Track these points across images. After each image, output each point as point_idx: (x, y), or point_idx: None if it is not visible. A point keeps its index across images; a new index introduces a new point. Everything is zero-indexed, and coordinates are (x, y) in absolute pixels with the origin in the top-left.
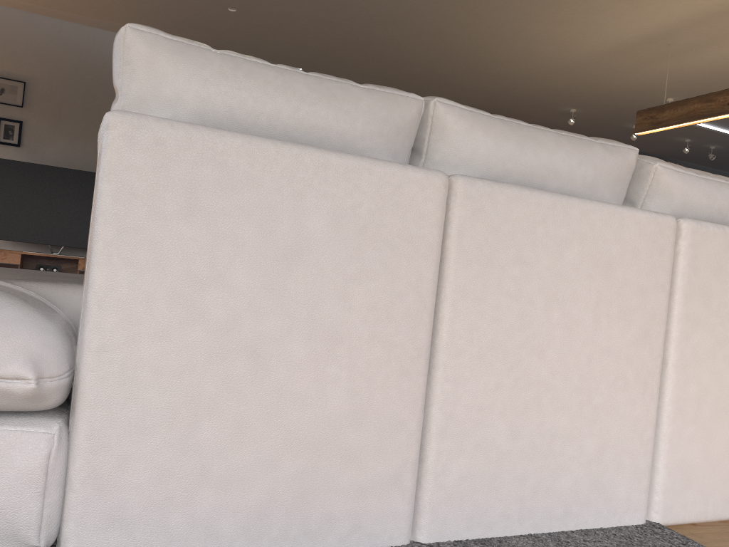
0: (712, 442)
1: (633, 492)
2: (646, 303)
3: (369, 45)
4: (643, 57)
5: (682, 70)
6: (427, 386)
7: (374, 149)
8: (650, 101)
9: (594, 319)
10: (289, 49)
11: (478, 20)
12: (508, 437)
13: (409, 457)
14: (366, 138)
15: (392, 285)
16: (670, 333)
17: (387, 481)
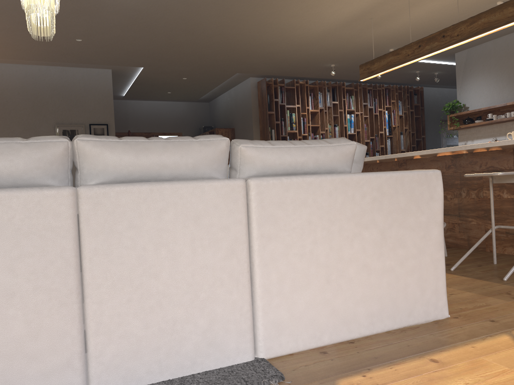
0: (295, 305)
1: (240, 343)
2: (229, 234)
3: (179, 47)
4: (359, 28)
5: (388, 31)
6: (84, 308)
7: (36, 177)
8: (379, 52)
9: (192, 250)
10: (128, 57)
11: (240, 22)
12: (142, 328)
13: (75, 350)
14: (29, 172)
15: (44, 257)
16: (253, 247)
17: (62, 366)
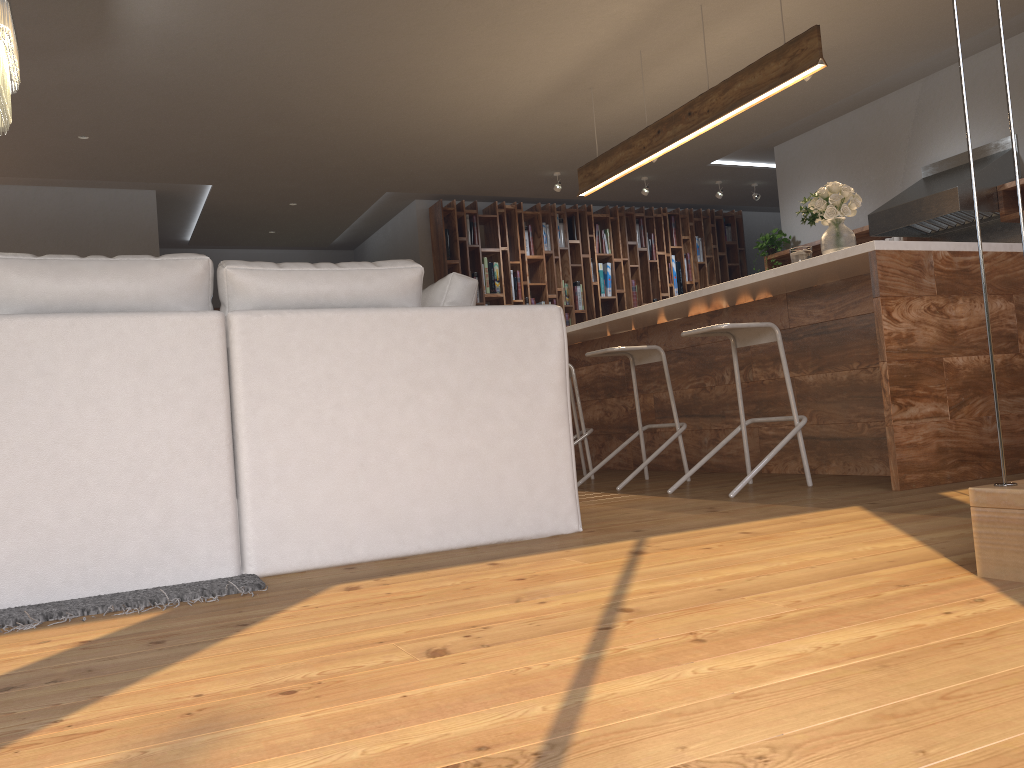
0: (306, 498)
1: (215, 550)
2: (197, 389)
3: (266, 147)
4: (577, 105)
5: (632, 110)
6: None
7: None
8: None
9: (136, 410)
10: (179, 166)
11: (362, 100)
12: (57, 517)
13: None
14: None
15: None
16: (237, 410)
17: None
